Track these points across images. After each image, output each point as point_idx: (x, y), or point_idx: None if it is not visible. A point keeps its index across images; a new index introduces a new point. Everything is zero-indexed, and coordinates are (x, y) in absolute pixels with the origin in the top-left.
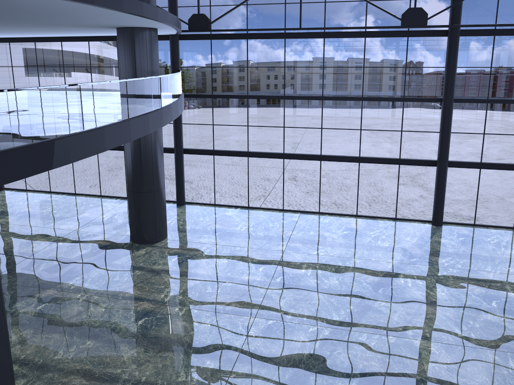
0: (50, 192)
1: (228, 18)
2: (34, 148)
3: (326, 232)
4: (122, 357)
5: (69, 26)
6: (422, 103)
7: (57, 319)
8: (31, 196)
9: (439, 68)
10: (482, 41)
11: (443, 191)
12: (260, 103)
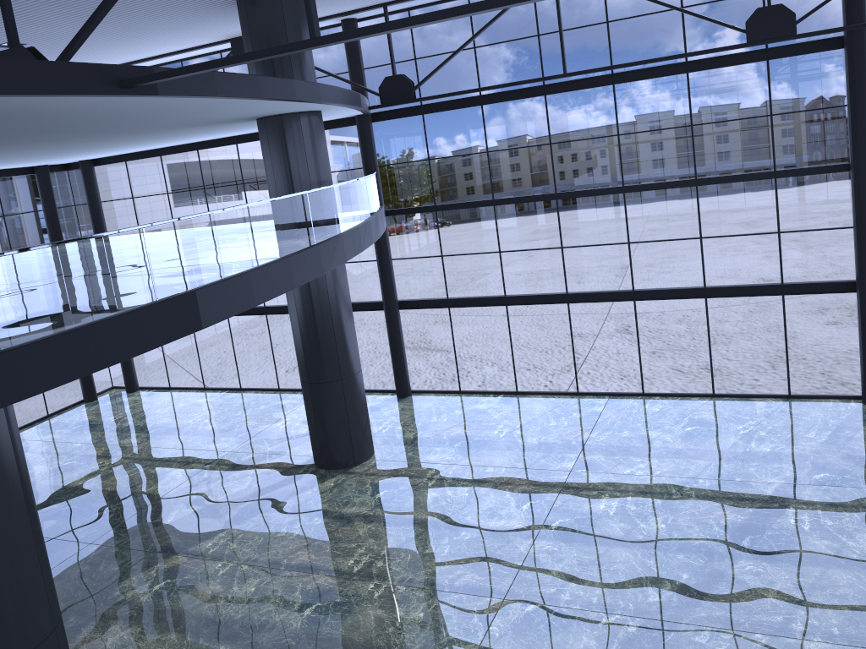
0: (205, 389)
1: (494, 69)
2: (62, 340)
3: (652, 430)
4: None
5: (181, 127)
6: None
7: (180, 607)
8: (176, 398)
9: None
10: None
11: None
12: (563, 203)
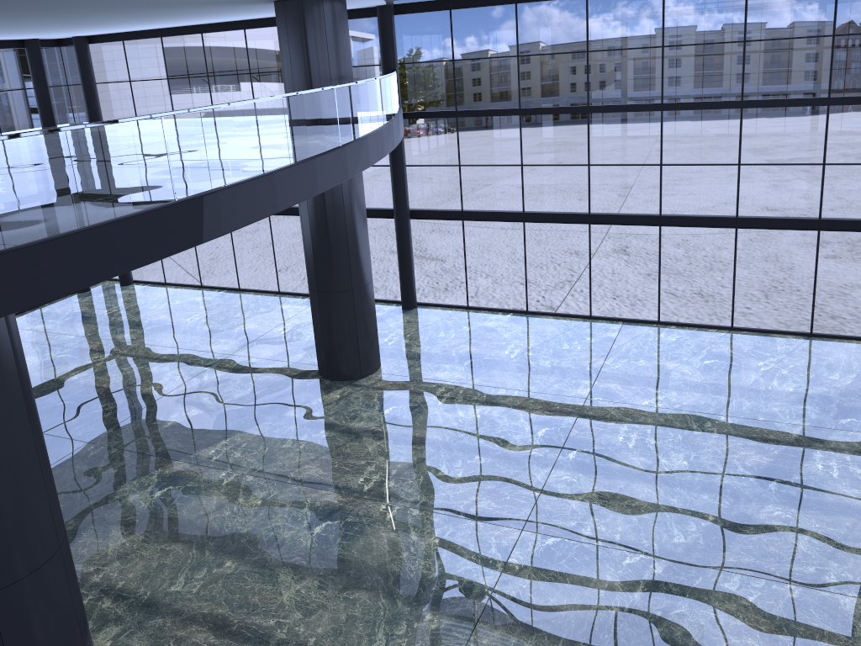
0: (202, 287)
1: None
2: (71, 242)
3: (669, 361)
4: (280, 595)
5: (191, 5)
6: None
7: (183, 516)
8: (172, 295)
9: None
10: None
11: None
12: (565, 117)
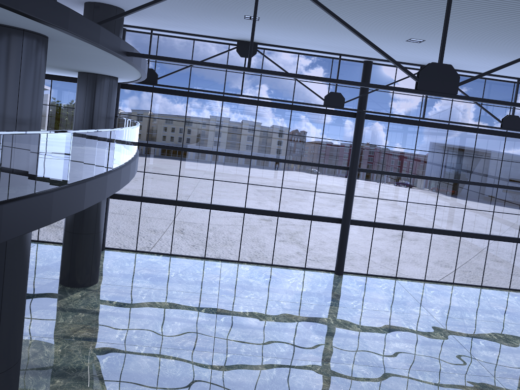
0: None
1: None
2: (93, 183)
3: (249, 278)
4: None
5: None
6: (295, 167)
7: None
8: None
9: (311, 138)
10: (346, 119)
11: (346, 245)
12: (142, 153)
